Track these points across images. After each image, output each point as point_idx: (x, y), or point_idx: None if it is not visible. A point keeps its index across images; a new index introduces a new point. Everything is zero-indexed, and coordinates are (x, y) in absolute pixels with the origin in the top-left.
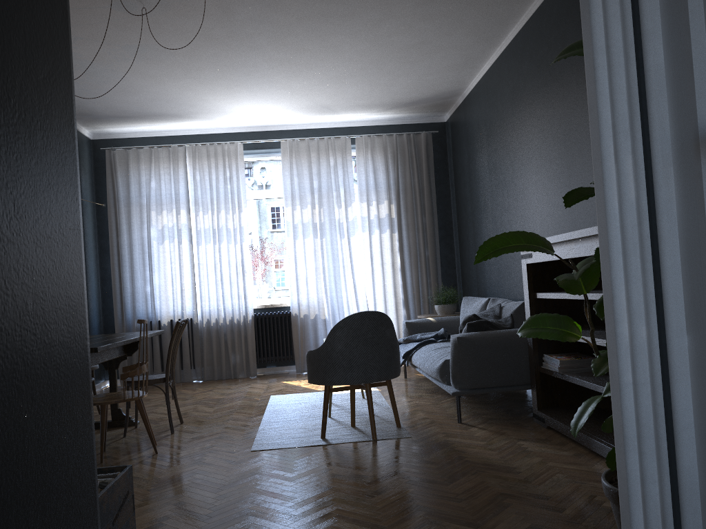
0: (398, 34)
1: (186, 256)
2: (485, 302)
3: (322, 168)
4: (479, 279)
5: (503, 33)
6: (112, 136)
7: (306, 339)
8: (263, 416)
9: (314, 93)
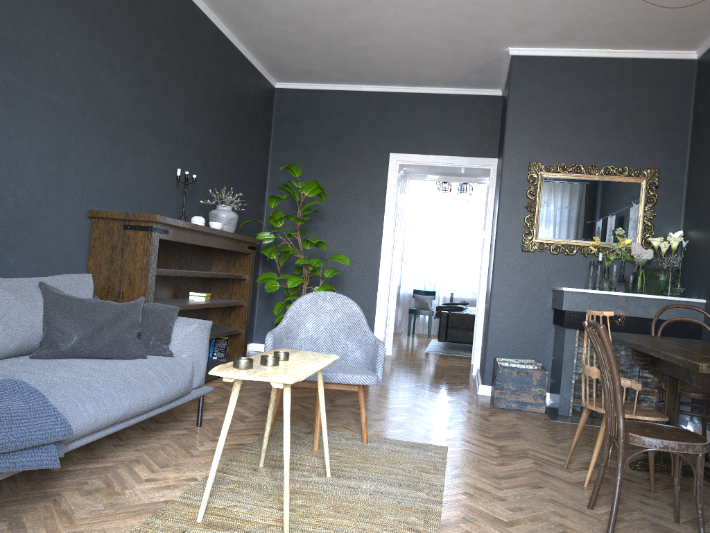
0: None
1: None
2: None
3: None
4: None
5: None
6: None
7: None
8: (440, 513)
9: None
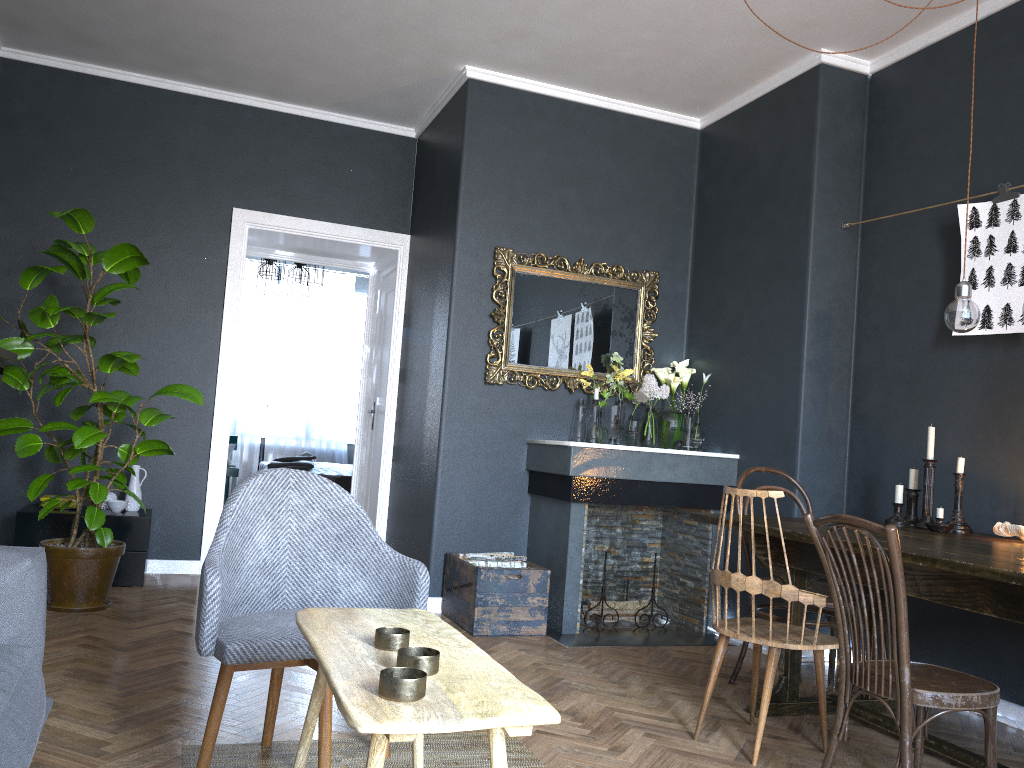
0: None
1: None
2: None
3: None
4: None
5: None
6: None
7: None
8: None
9: None
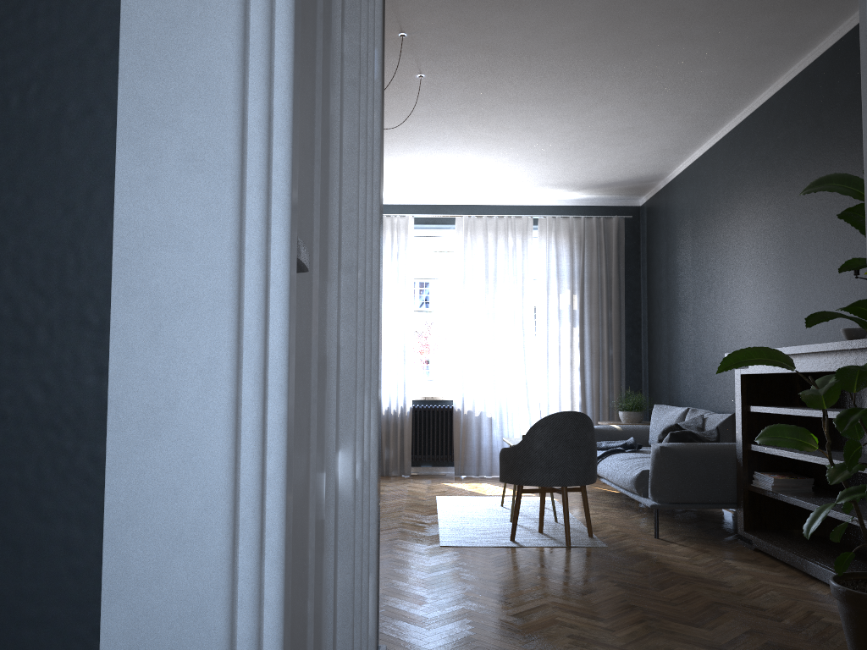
0: (608, 118)
1: None
2: (683, 412)
3: (499, 249)
4: (671, 386)
5: (722, 122)
6: None
7: (468, 439)
8: (438, 515)
9: (502, 169)
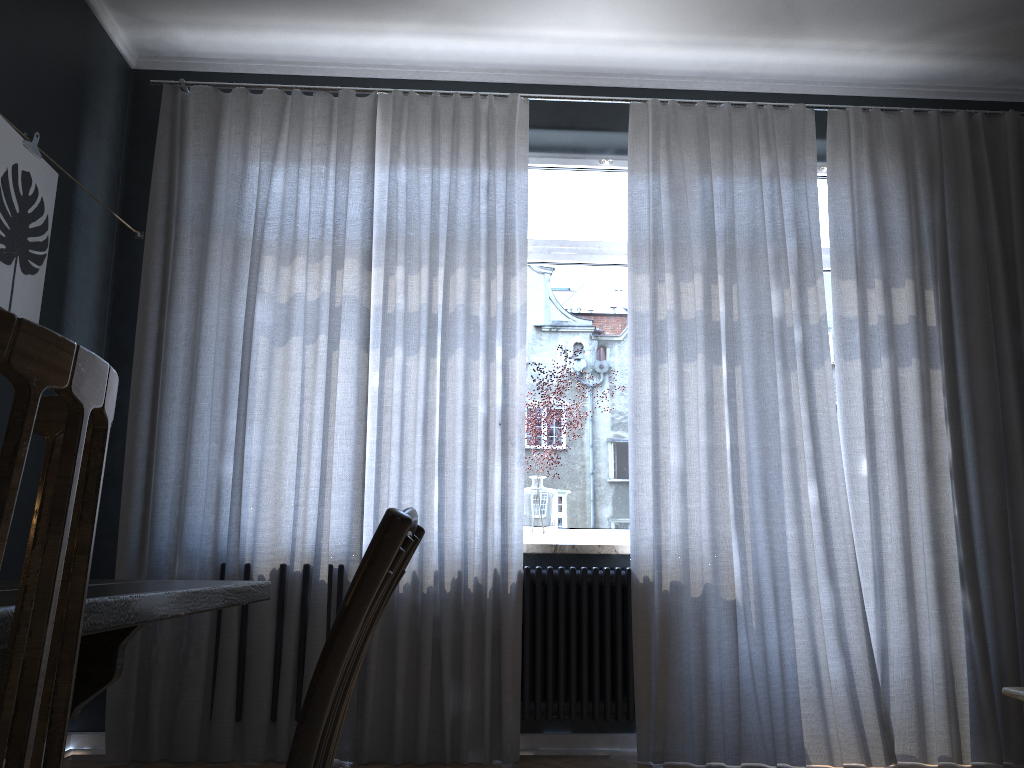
0: None
1: (346, 386)
2: None
3: (736, 181)
4: None
5: None
6: (188, 63)
7: (673, 659)
8: None
9: None
